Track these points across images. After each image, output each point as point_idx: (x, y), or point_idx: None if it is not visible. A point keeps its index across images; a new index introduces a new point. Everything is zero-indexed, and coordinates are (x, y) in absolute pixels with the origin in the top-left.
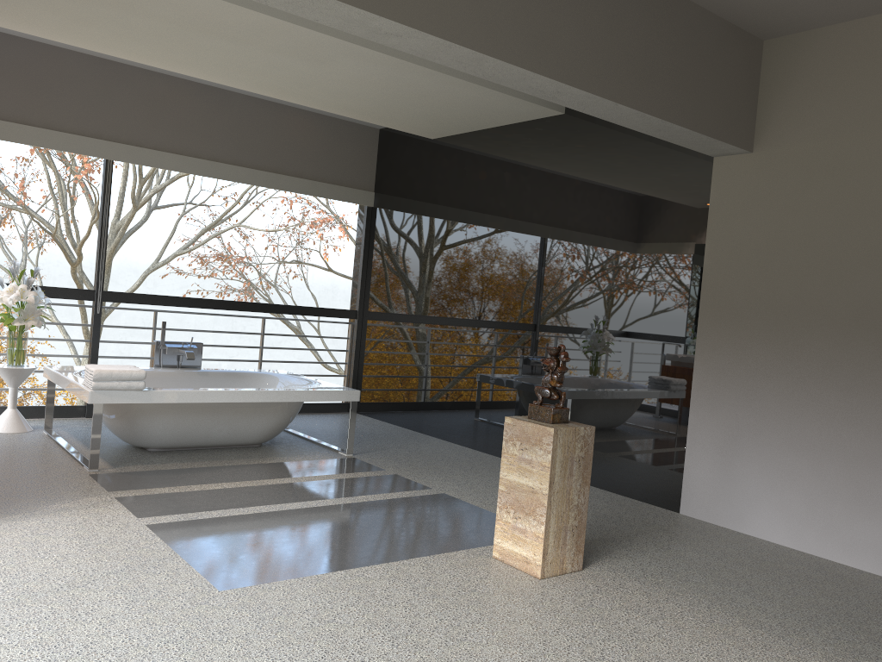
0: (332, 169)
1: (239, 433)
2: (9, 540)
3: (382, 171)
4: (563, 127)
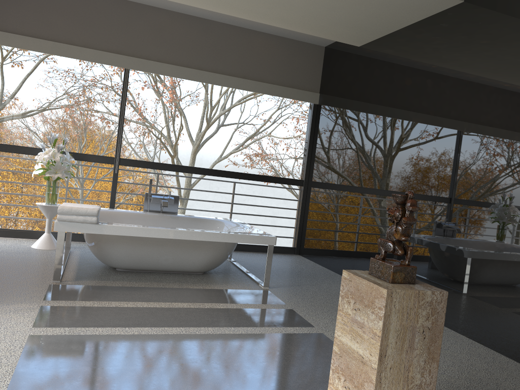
0: (287, 76)
1: (182, 262)
2: None
3: (325, 77)
4: (462, 13)
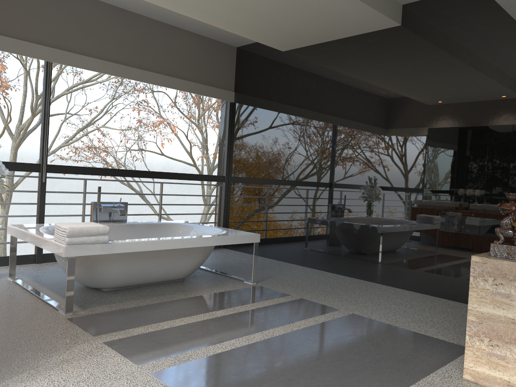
0: (207, 74)
1: (171, 271)
2: None
3: (241, 77)
4: (400, 35)
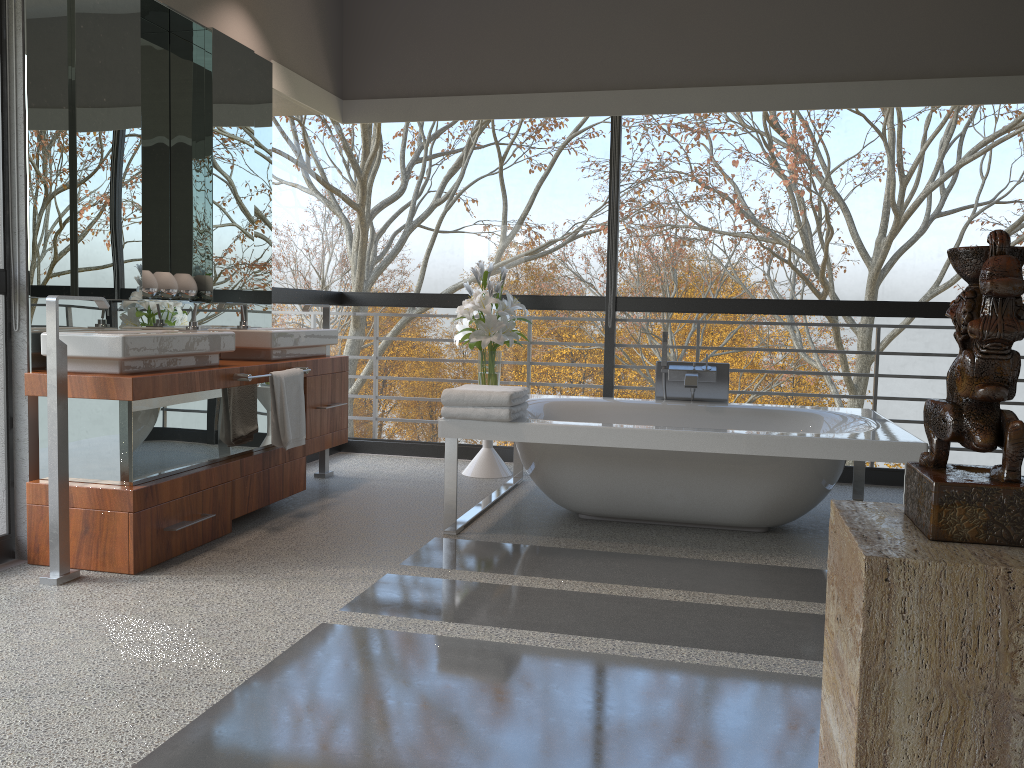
0: (998, 49)
1: (706, 504)
2: (147, 606)
3: None
4: None
